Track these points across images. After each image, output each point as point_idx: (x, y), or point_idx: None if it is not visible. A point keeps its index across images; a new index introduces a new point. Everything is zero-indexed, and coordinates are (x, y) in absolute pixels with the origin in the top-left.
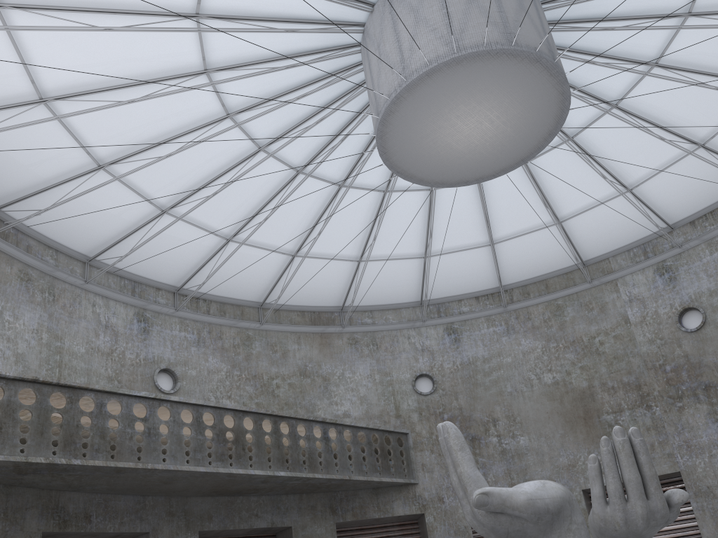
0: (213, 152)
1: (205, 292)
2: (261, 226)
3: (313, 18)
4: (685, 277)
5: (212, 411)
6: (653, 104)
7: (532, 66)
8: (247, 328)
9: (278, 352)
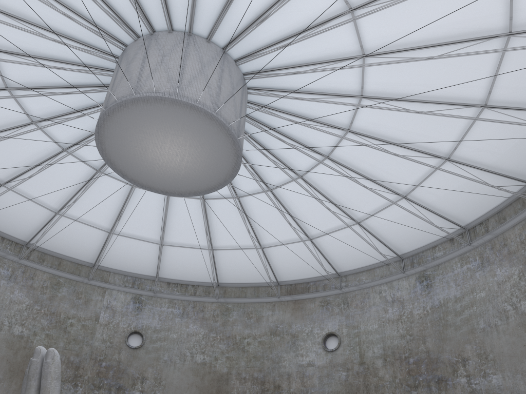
0: None
1: None
2: None
3: None
4: (147, 312)
5: None
6: (216, 213)
7: (233, 156)
8: None
9: None
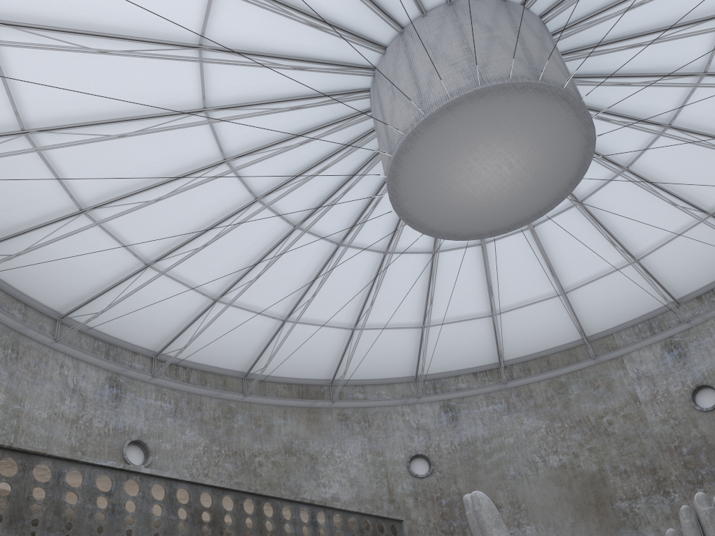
0: (206, 201)
1: (186, 359)
2: (251, 286)
3: (321, 58)
4: (696, 353)
5: (188, 487)
6: (664, 169)
7: (558, 105)
8: (230, 400)
9: (261, 426)
